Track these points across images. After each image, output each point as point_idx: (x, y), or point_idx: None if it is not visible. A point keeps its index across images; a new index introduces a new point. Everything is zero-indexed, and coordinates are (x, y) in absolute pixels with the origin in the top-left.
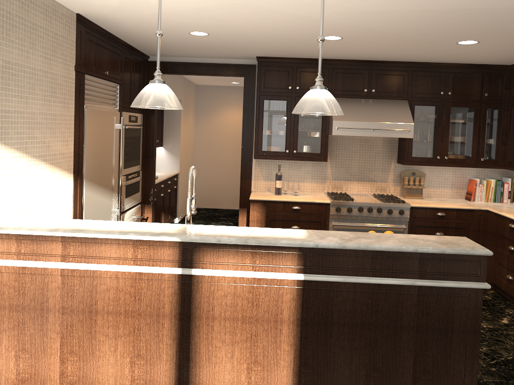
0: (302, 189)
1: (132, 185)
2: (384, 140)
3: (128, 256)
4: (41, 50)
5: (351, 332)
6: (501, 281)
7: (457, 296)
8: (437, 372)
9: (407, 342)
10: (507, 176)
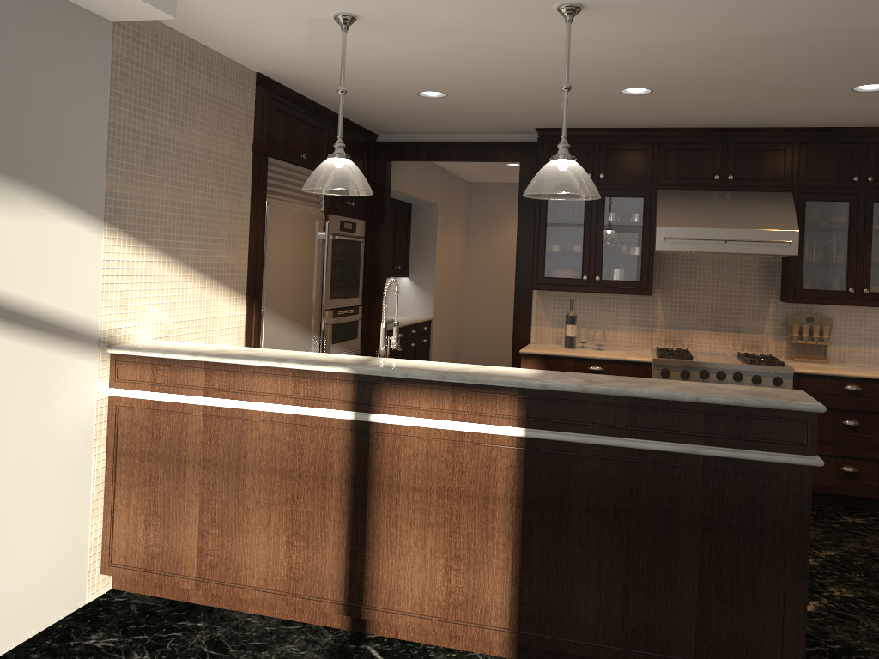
0: (614, 342)
1: (345, 325)
2: (757, 261)
3: (287, 392)
4: (203, 122)
5: (598, 523)
6: None
7: (769, 476)
8: (739, 599)
9: (687, 545)
10: None
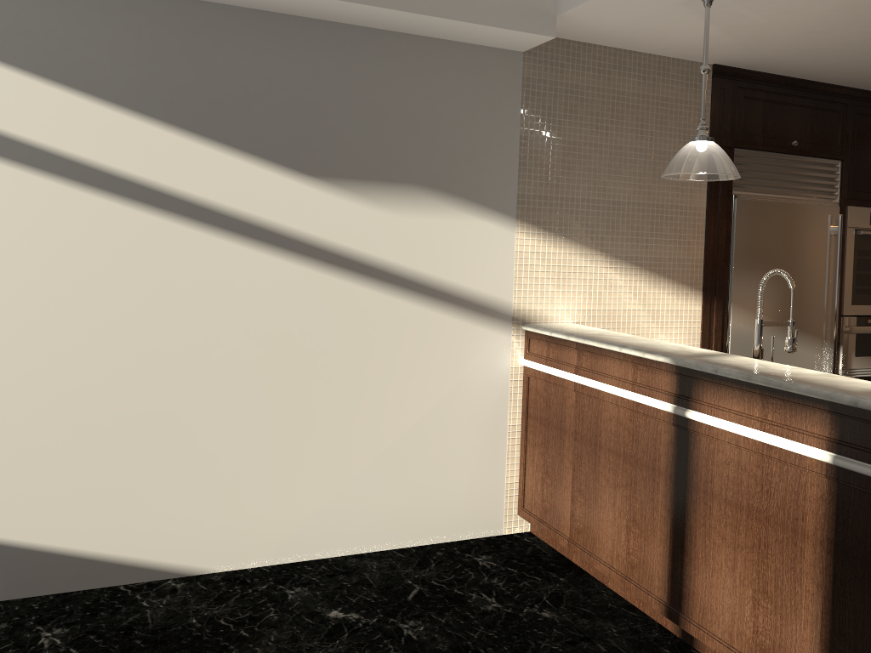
0: None
1: None
2: None
3: (628, 378)
4: (634, 123)
5: None
6: None
7: None
8: None
9: None
10: None
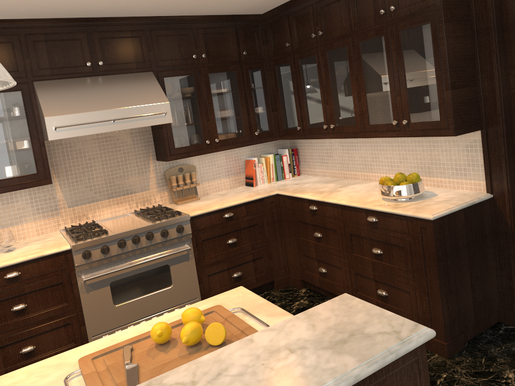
0: (21, 235)
1: None
2: (133, 132)
3: None
4: None
5: None
6: (312, 277)
7: None
8: None
9: None
10: (281, 147)
